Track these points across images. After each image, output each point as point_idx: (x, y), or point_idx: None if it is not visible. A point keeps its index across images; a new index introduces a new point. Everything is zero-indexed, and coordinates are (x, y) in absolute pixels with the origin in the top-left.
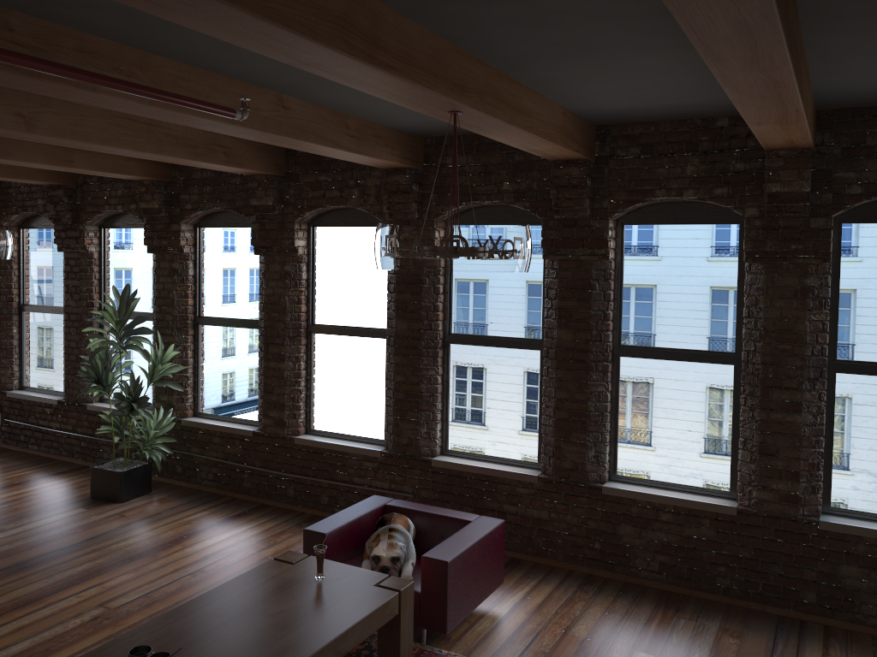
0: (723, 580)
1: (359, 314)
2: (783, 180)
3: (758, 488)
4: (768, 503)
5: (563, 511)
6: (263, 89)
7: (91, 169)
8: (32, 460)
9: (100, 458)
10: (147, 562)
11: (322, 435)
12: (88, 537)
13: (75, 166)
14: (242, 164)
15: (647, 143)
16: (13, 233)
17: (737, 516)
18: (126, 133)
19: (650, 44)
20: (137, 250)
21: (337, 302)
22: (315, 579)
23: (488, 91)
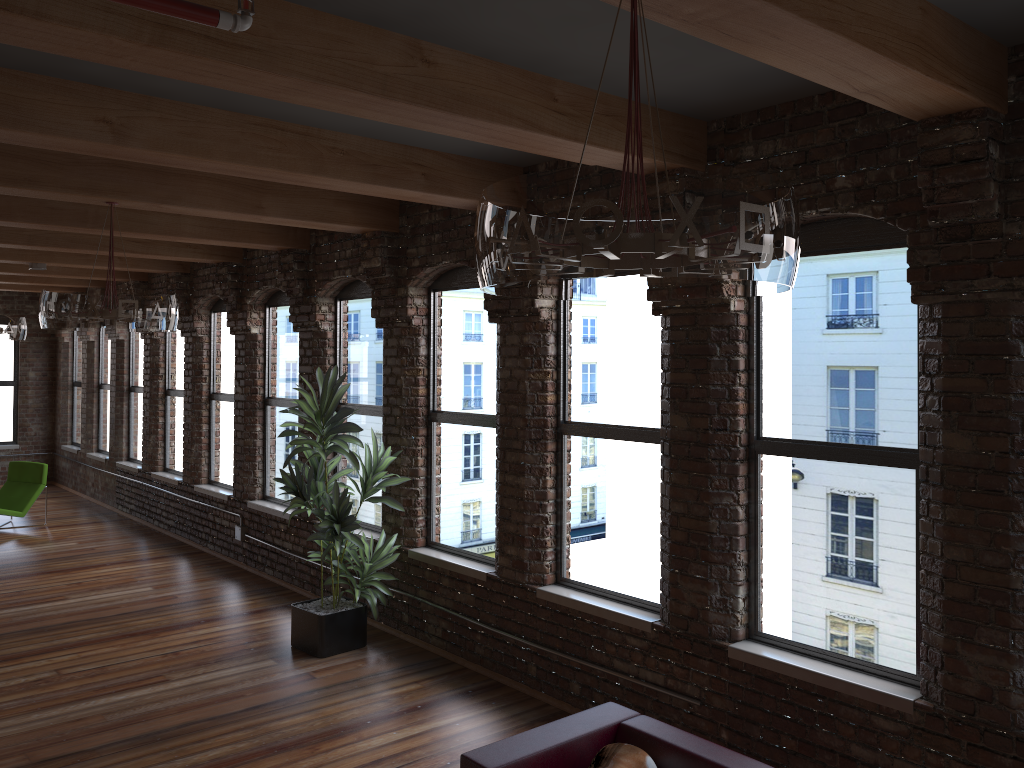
0: None
1: (625, 406)
2: None
3: None
4: None
5: None
6: (382, 31)
7: (287, 217)
8: (262, 588)
9: (328, 592)
10: (298, 757)
11: (576, 589)
12: (253, 705)
13: (266, 213)
14: (453, 191)
15: None
16: (258, 312)
17: None
18: (267, 147)
19: None
20: (371, 326)
21: (595, 388)
22: None
23: None
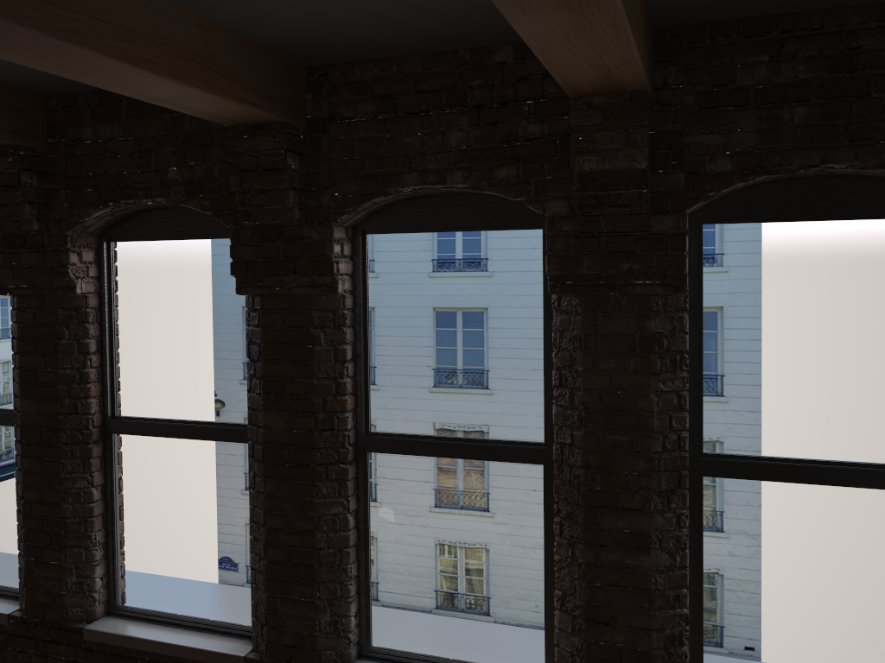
0: None
1: None
2: (601, 148)
3: None
4: None
5: None
6: None
7: None
8: None
9: None
10: None
11: None
12: None
13: None
14: None
15: (386, 94)
16: None
17: None
18: None
19: None
20: None
21: None
22: None
23: None
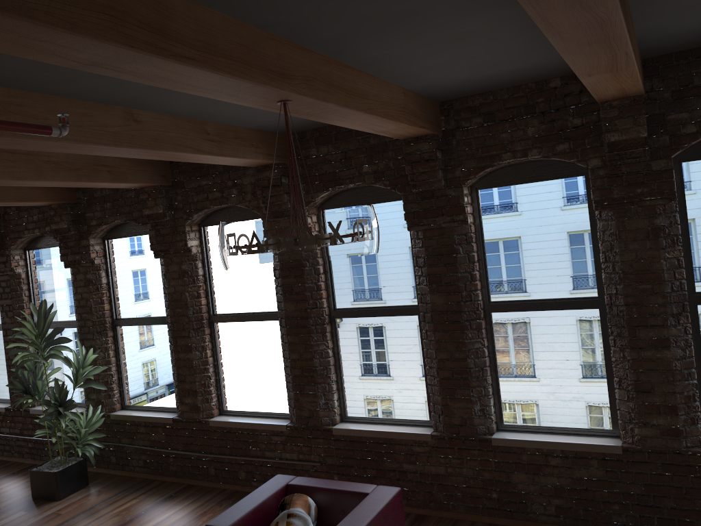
0: (618, 518)
1: (253, 300)
2: (620, 128)
3: (639, 425)
4: (651, 439)
5: (459, 465)
6: (109, 106)
7: None
8: None
9: (46, 456)
10: None
11: (234, 415)
12: None
13: None
14: (128, 179)
15: (487, 111)
16: None
17: (623, 454)
18: (4, 165)
19: (467, 5)
20: (58, 266)
21: (232, 292)
22: None
23: (316, 76)
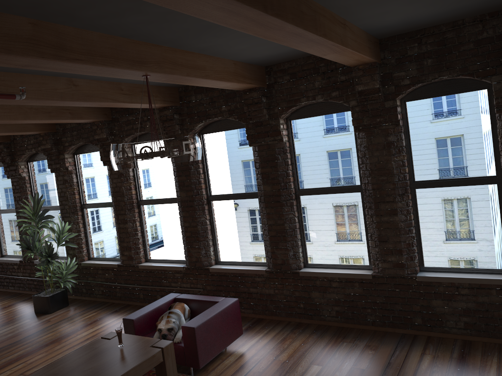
0: (370, 317)
1: (163, 191)
2: (363, 82)
3: (381, 261)
4: (388, 269)
5: (281, 288)
6: (58, 77)
7: (5, 132)
8: (10, 295)
9: (44, 289)
10: (54, 346)
11: (154, 262)
12: (26, 336)
13: None
14: (82, 117)
15: (292, 72)
16: None
17: (372, 279)
18: (4, 111)
19: None
20: (47, 172)
21: (151, 186)
22: (118, 347)
23: (165, 60)
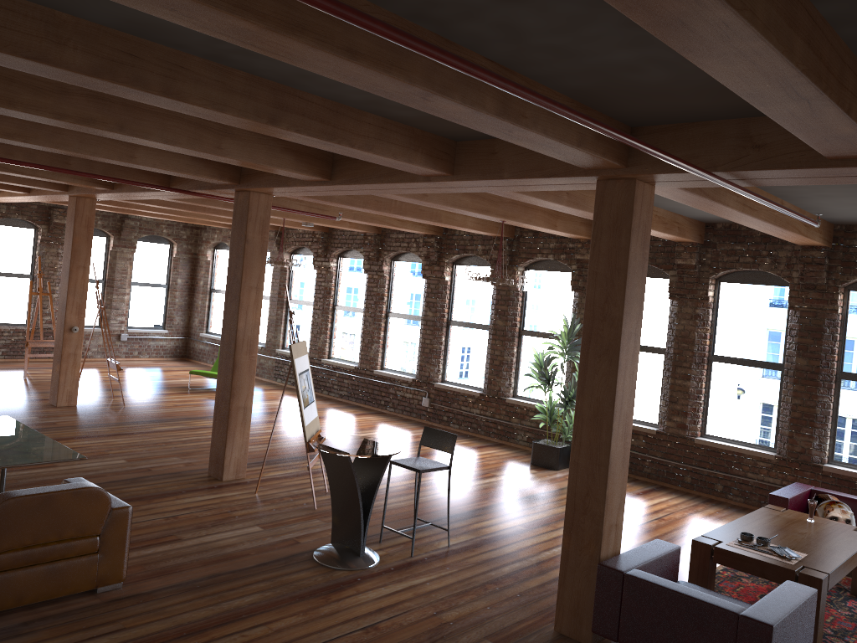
0: None
1: (756, 350)
2: None
3: None
4: None
5: None
6: (776, 198)
7: (563, 231)
8: (459, 435)
9: (514, 439)
10: None
11: (715, 439)
12: (559, 488)
13: (557, 229)
14: (685, 235)
15: None
16: (449, 267)
17: None
18: None
19: None
20: (556, 287)
21: (736, 340)
22: (807, 521)
23: None
